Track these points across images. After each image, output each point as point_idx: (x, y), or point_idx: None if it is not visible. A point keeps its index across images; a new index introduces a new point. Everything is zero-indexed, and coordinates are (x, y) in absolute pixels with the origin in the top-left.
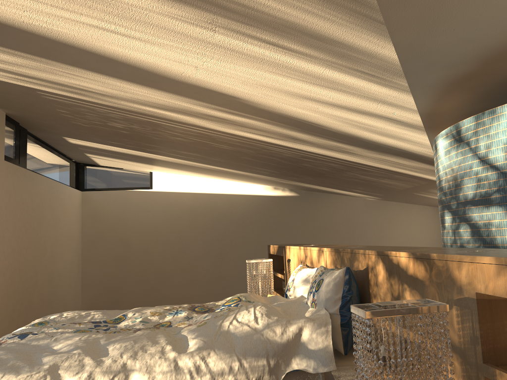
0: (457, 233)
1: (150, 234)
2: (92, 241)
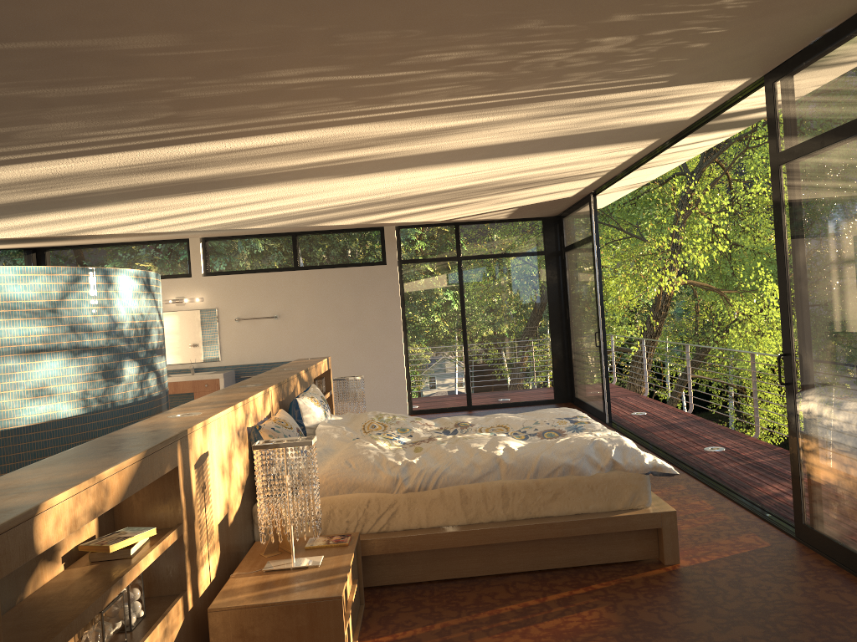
0: (145, 383)
1: None
2: None
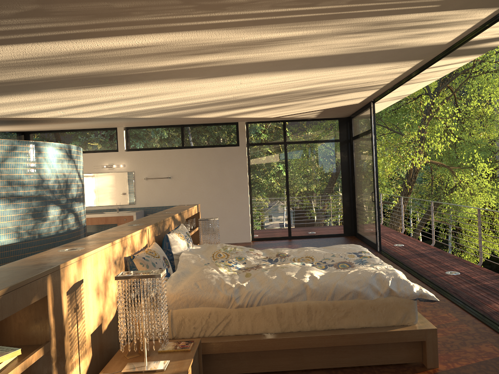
0: (65, 221)
1: None
2: None
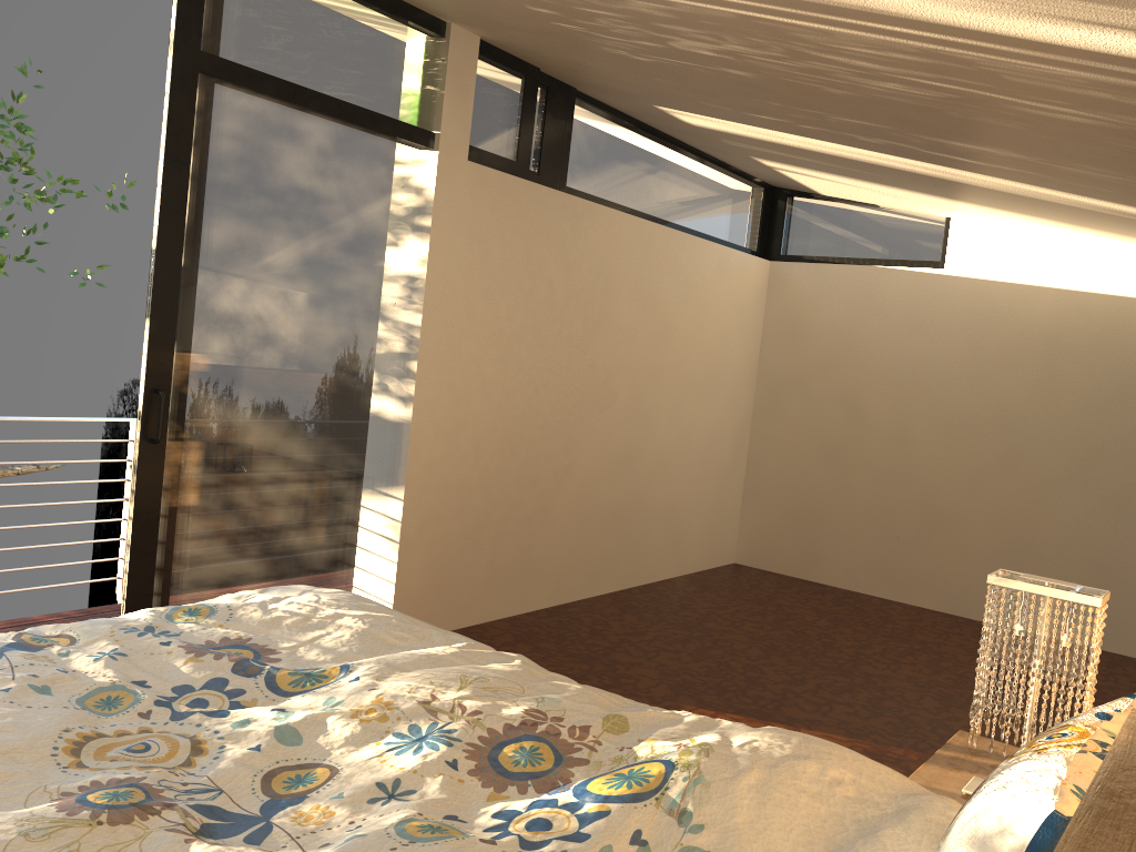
0: None
1: (918, 395)
2: (779, 390)
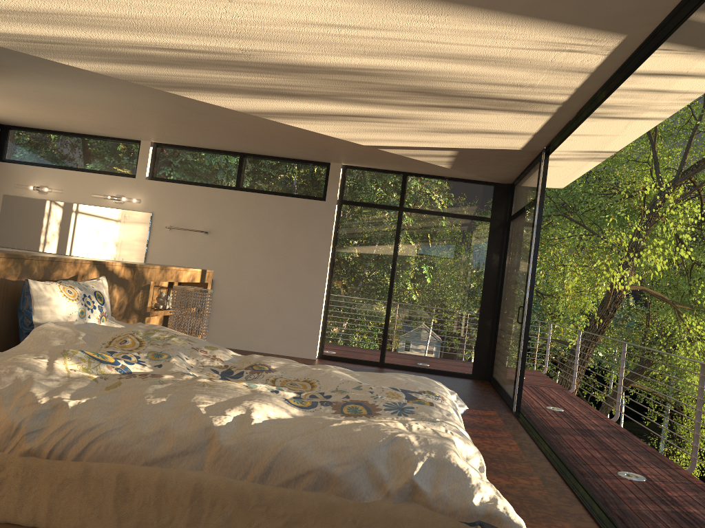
0: None
1: None
2: None
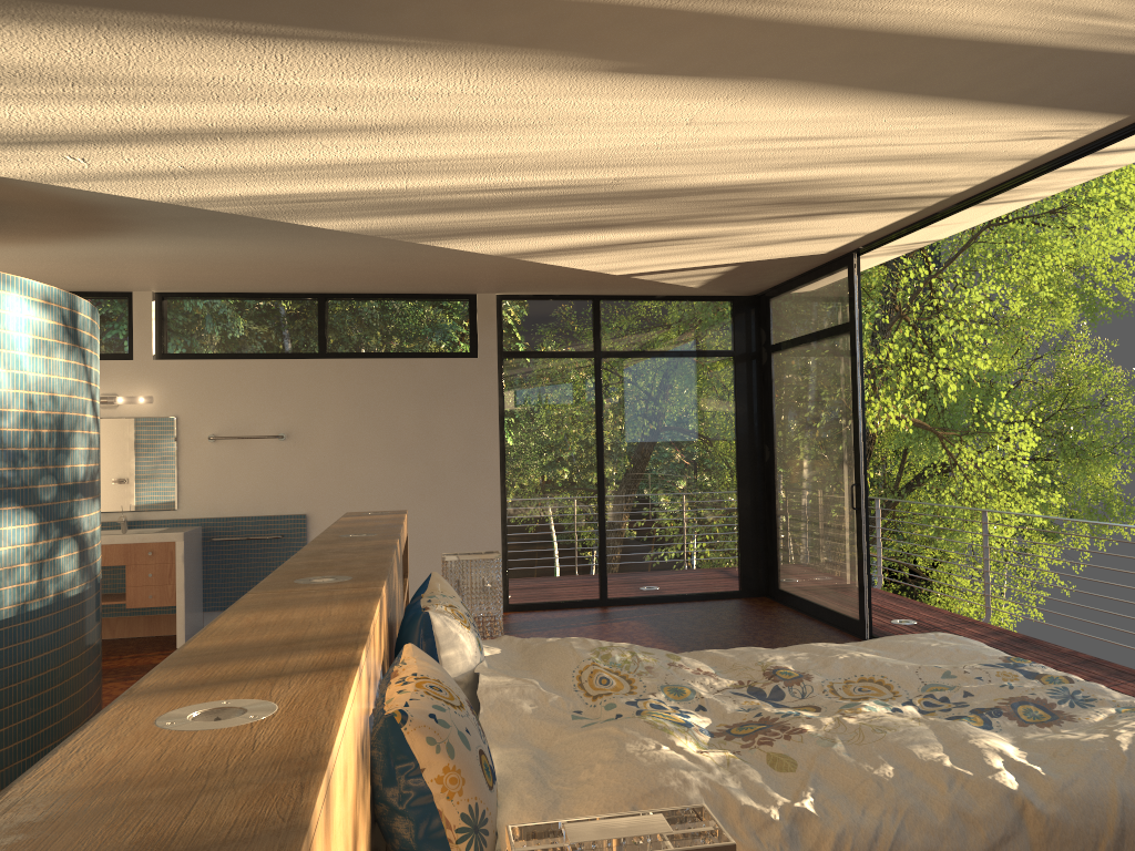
0: (51, 567)
1: None
2: None
